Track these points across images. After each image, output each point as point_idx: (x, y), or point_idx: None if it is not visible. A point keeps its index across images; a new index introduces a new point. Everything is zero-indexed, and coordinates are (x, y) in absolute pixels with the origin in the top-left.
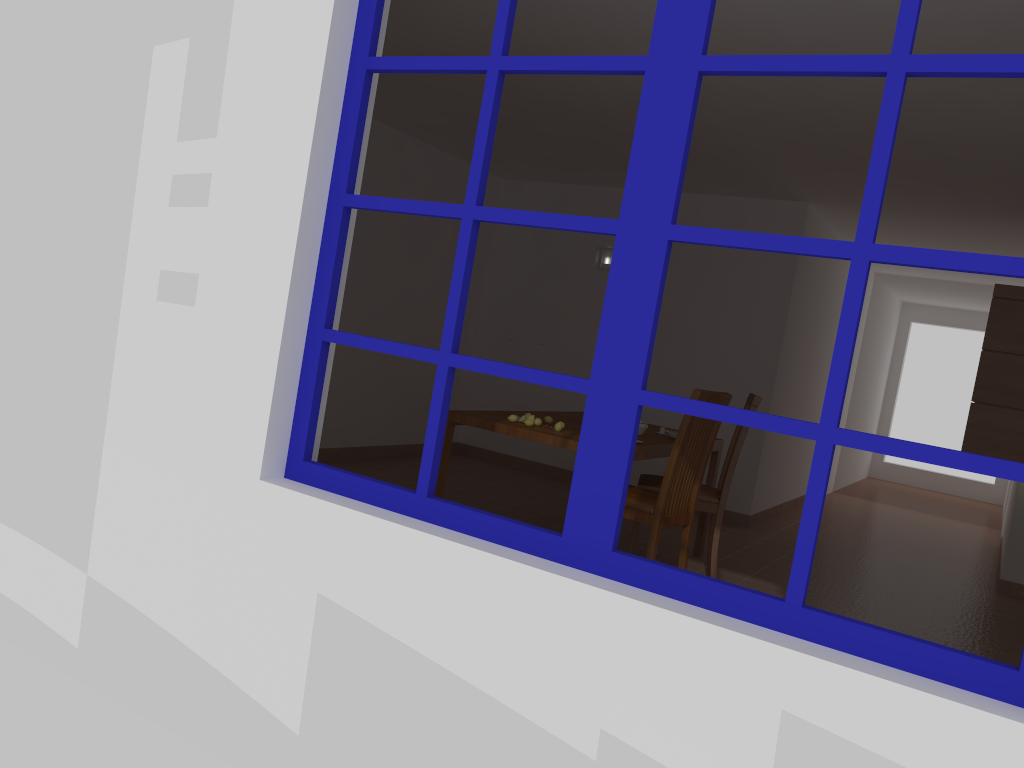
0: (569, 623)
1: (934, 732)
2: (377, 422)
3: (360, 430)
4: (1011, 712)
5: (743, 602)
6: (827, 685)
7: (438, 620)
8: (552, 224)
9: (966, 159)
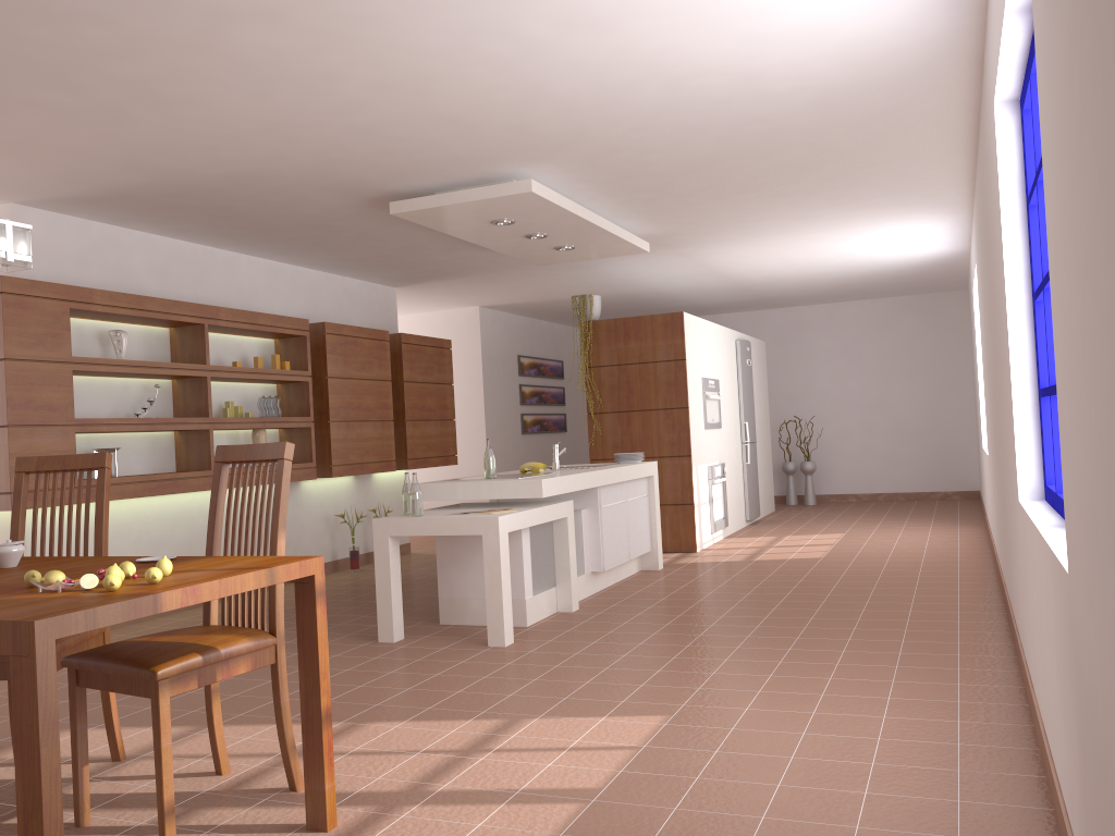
0: None
1: None
2: None
3: None
4: None
5: None
6: None
7: None
8: None
9: (130, 128)
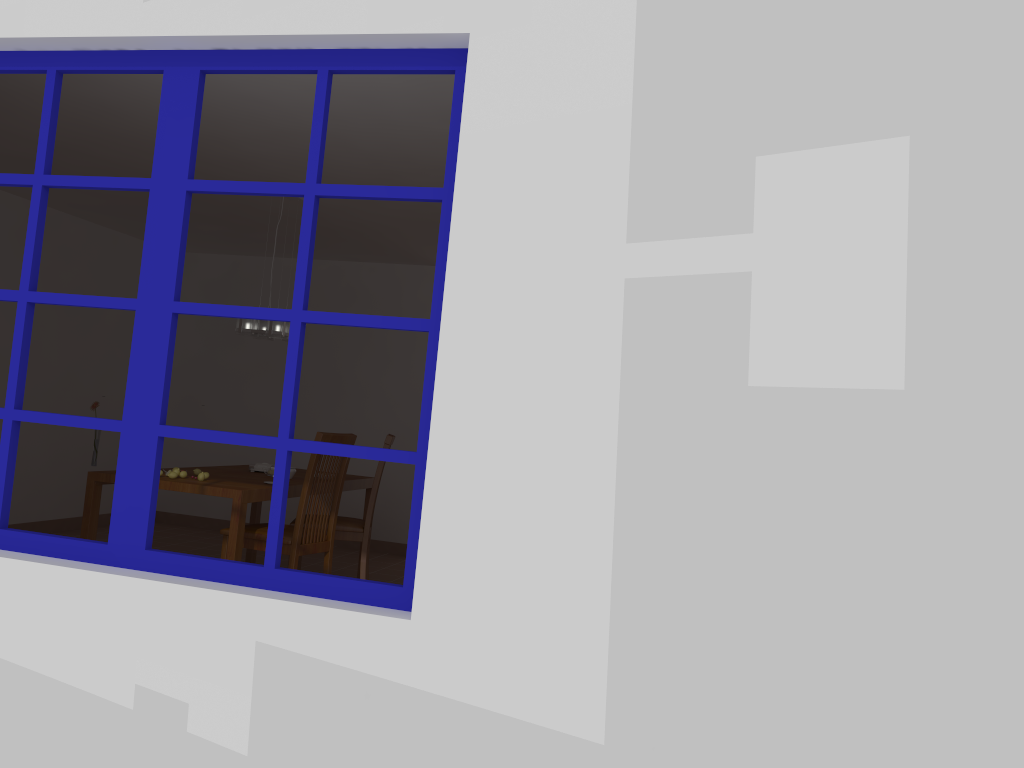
0: (109, 607)
1: (347, 635)
2: (50, 496)
3: (30, 505)
4: (394, 613)
5: (237, 572)
6: (282, 617)
7: (7, 625)
8: (89, 303)
9: None
